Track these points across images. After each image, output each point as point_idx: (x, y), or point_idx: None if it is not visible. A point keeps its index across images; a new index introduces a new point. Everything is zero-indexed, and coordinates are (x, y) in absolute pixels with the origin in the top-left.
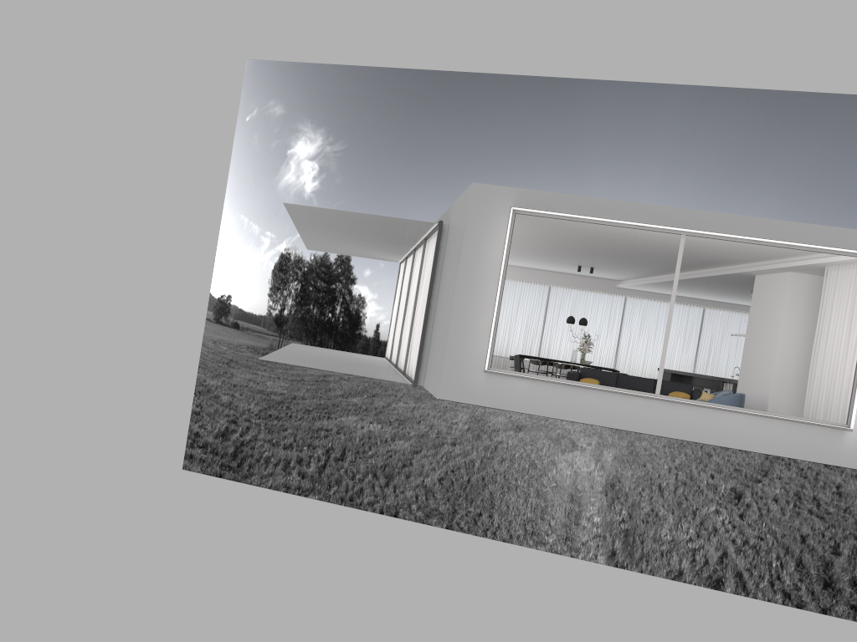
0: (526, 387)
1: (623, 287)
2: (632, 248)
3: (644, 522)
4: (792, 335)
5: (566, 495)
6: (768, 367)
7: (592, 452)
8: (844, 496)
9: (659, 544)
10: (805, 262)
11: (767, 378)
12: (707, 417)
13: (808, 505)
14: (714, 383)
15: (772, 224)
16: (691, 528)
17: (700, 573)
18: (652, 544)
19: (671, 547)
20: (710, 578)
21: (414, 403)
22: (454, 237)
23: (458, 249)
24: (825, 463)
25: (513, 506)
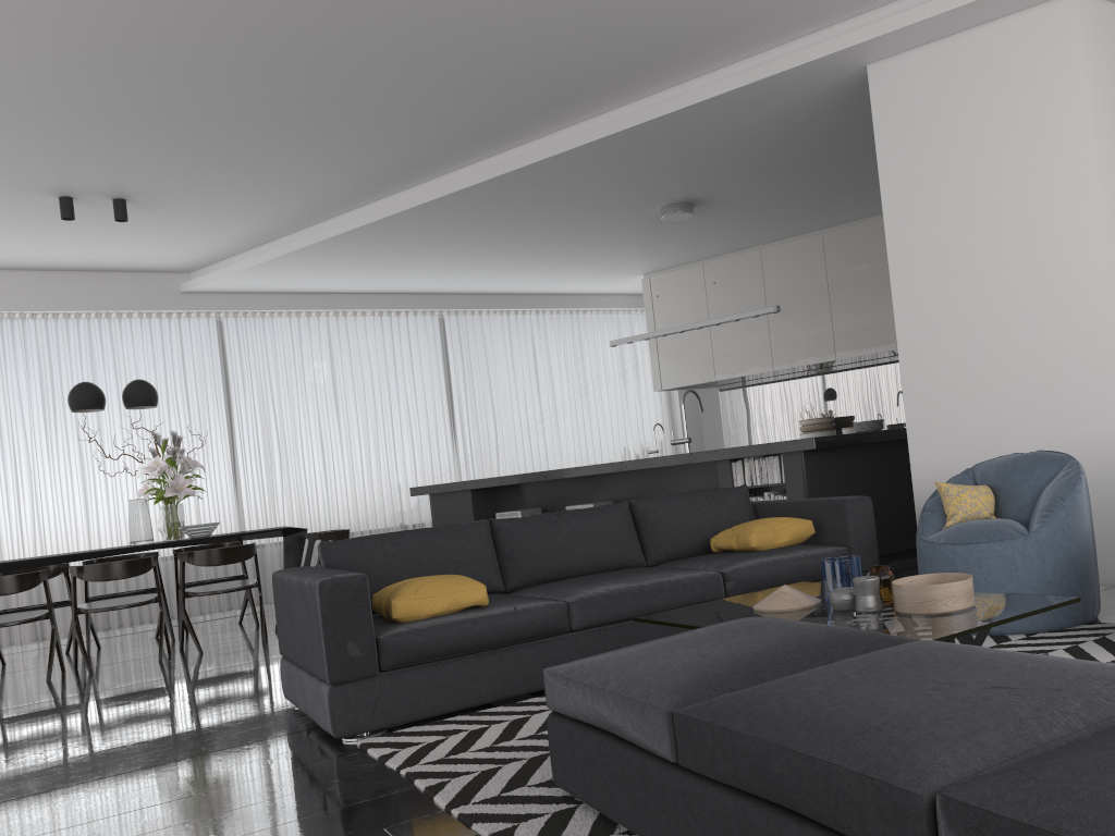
0: None
1: (207, 290)
2: None
3: None
4: None
5: None
6: (1077, 342)
7: None
8: None
9: None
10: None
11: (1087, 379)
12: None
13: None
14: (648, 478)
15: None
16: None
17: None
18: None
19: None
20: None
21: None
22: None
23: None
24: None
25: None
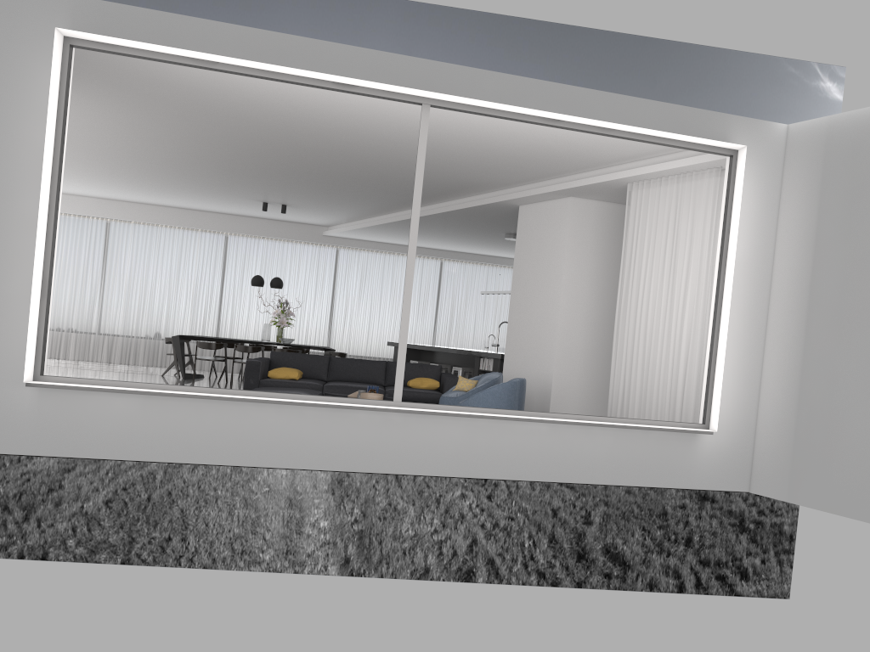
0: (132, 408)
1: (333, 236)
2: (338, 165)
3: (381, 519)
4: (579, 288)
5: (283, 500)
6: (548, 335)
7: None
8: None
9: (400, 542)
10: (598, 179)
11: (548, 350)
12: (487, 433)
13: None
14: (465, 358)
15: (574, 95)
16: (436, 518)
17: (449, 566)
18: (392, 543)
19: (415, 543)
20: (460, 570)
21: None
22: None
23: None
24: (673, 487)
25: (214, 522)
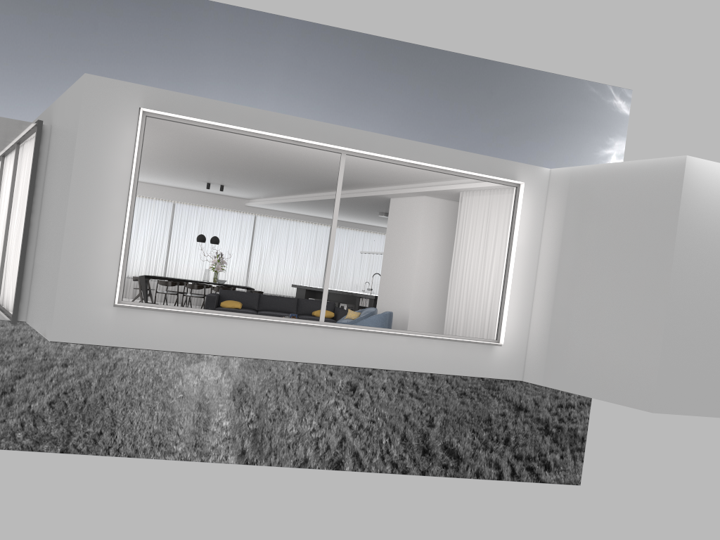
0: (169, 321)
1: (252, 206)
2: (271, 167)
3: (271, 420)
4: (428, 255)
5: (194, 404)
6: (407, 284)
7: (219, 361)
8: (436, 380)
9: (286, 438)
10: (442, 188)
11: (407, 294)
12: (371, 341)
13: (409, 389)
14: (349, 298)
15: (427, 149)
16: (314, 420)
17: (323, 457)
18: (279, 439)
19: (297, 440)
20: (331, 461)
21: (13, 325)
22: (61, 141)
23: (68, 156)
24: (478, 376)
25: (138, 421)
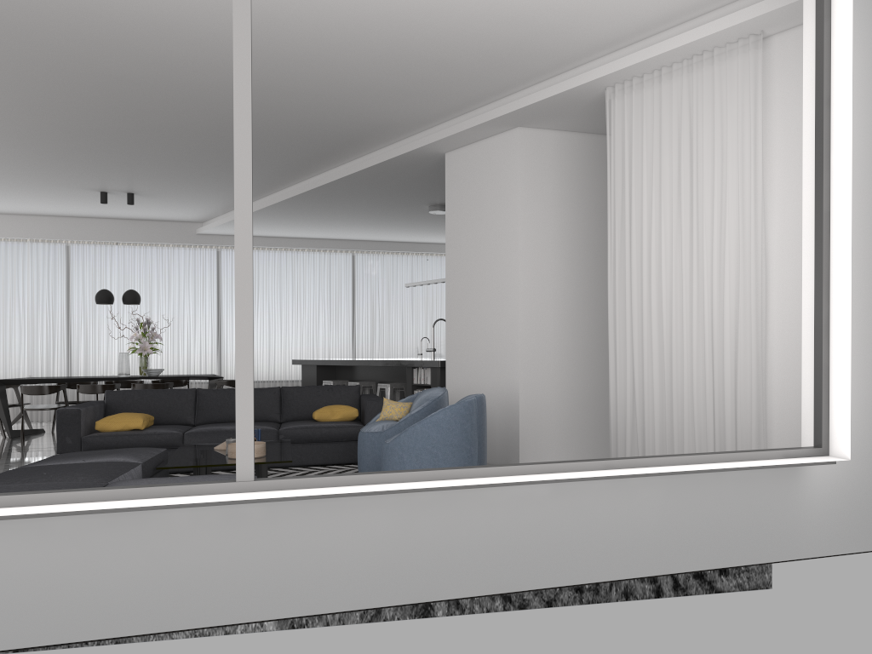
0: None
1: (210, 233)
2: (174, 109)
3: None
4: (543, 256)
5: None
6: (506, 327)
7: None
8: None
9: None
10: (561, 88)
11: (509, 349)
12: (437, 513)
13: None
14: (394, 371)
15: None
16: None
17: None
18: None
19: None
20: (416, 605)
21: None
22: None
23: None
24: (770, 561)
25: None
